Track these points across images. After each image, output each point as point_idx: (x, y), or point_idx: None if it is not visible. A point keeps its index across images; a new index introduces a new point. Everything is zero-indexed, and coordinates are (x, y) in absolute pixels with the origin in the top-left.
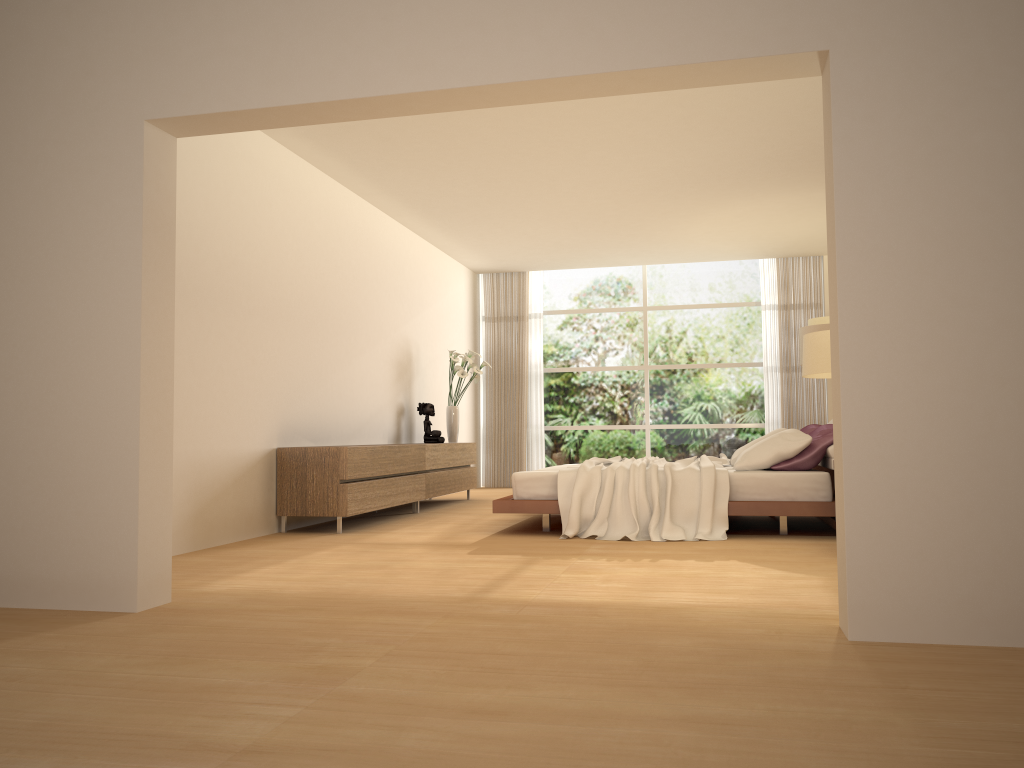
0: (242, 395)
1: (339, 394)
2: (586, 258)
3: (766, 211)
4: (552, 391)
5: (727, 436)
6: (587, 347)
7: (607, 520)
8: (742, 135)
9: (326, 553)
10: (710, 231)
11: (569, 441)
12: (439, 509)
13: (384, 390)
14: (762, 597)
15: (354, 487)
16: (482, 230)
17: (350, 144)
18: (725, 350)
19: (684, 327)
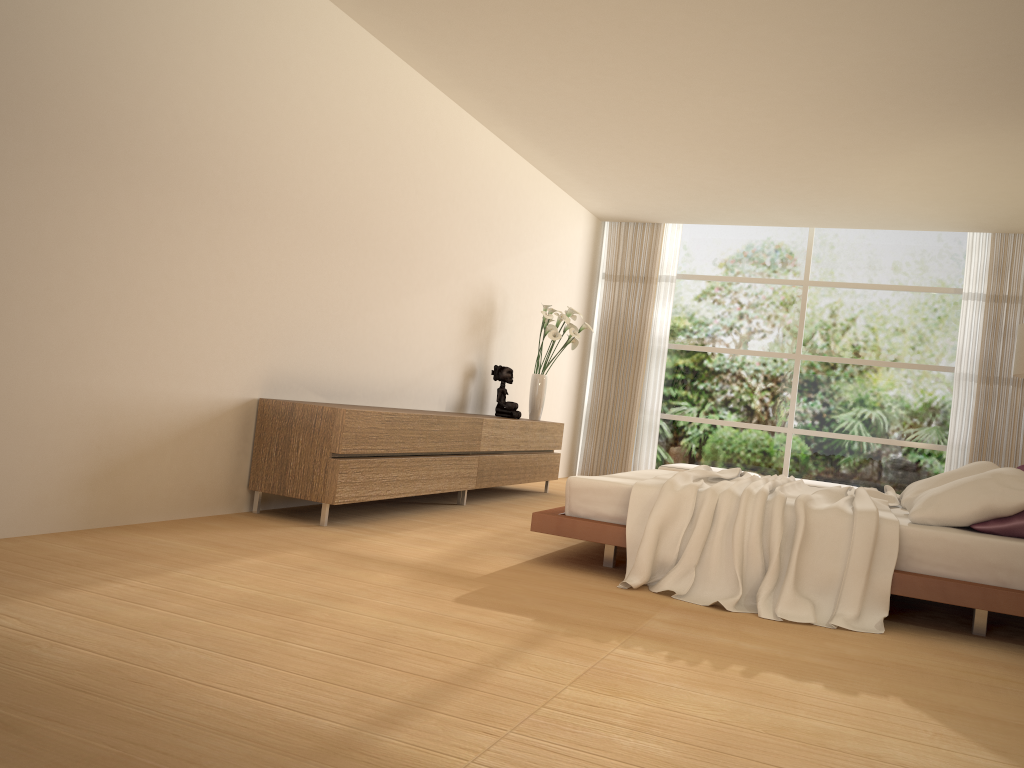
0: (204, 320)
1: (375, 339)
2: (737, 211)
3: (995, 155)
4: (676, 372)
5: (893, 455)
6: (726, 324)
7: (695, 570)
8: (989, 4)
9: (252, 563)
10: (907, 182)
11: (689, 435)
12: (496, 503)
13: (448, 343)
14: None
15: (352, 465)
16: (602, 156)
17: None
18: (905, 346)
19: (854, 311)
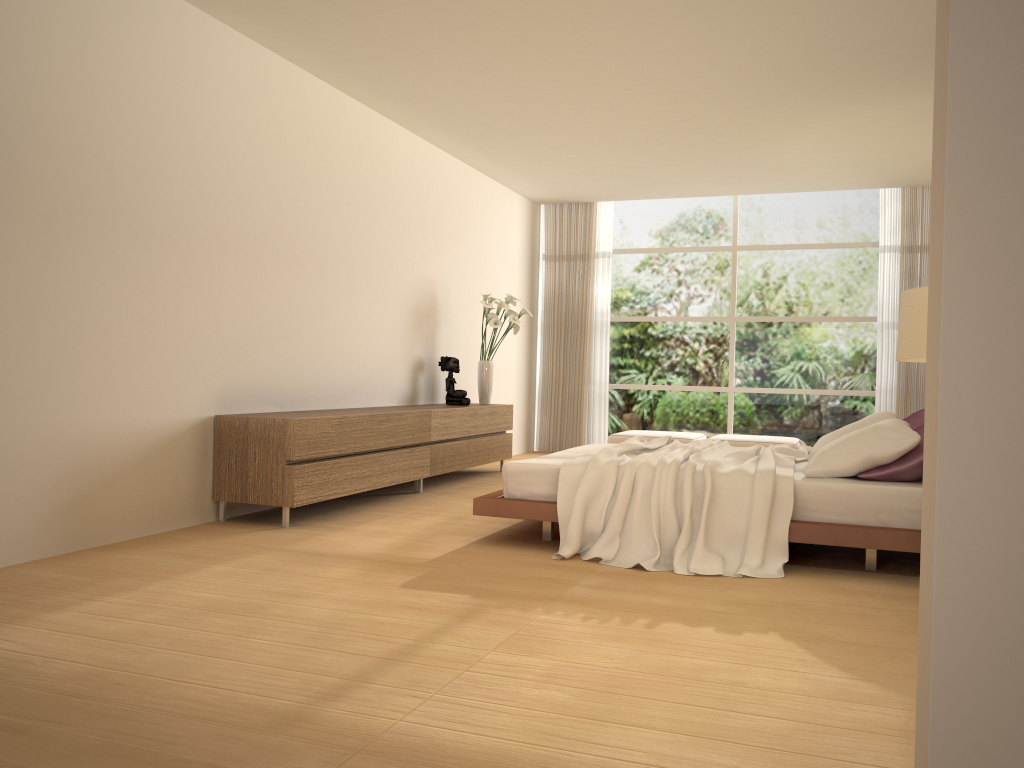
0: (155, 350)
1: (321, 347)
2: (662, 186)
3: (886, 122)
4: (620, 343)
5: (828, 405)
6: (663, 293)
7: (620, 536)
8: (845, 1)
9: (219, 570)
10: (813, 150)
11: (638, 402)
12: (452, 487)
13: (393, 341)
14: (783, 763)
15: (307, 469)
16: (525, 148)
17: (314, 24)
18: (831, 301)
19: (781, 272)
